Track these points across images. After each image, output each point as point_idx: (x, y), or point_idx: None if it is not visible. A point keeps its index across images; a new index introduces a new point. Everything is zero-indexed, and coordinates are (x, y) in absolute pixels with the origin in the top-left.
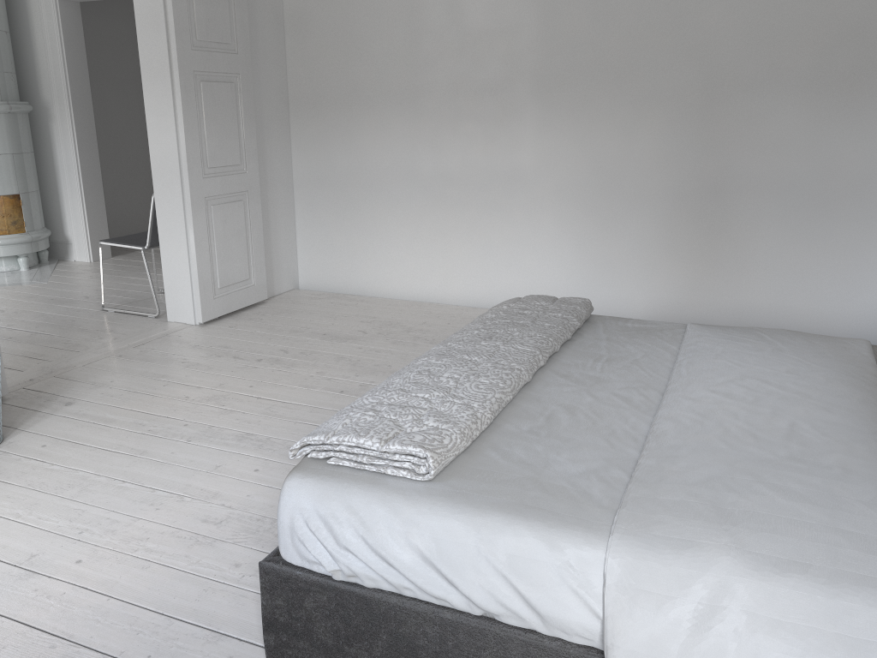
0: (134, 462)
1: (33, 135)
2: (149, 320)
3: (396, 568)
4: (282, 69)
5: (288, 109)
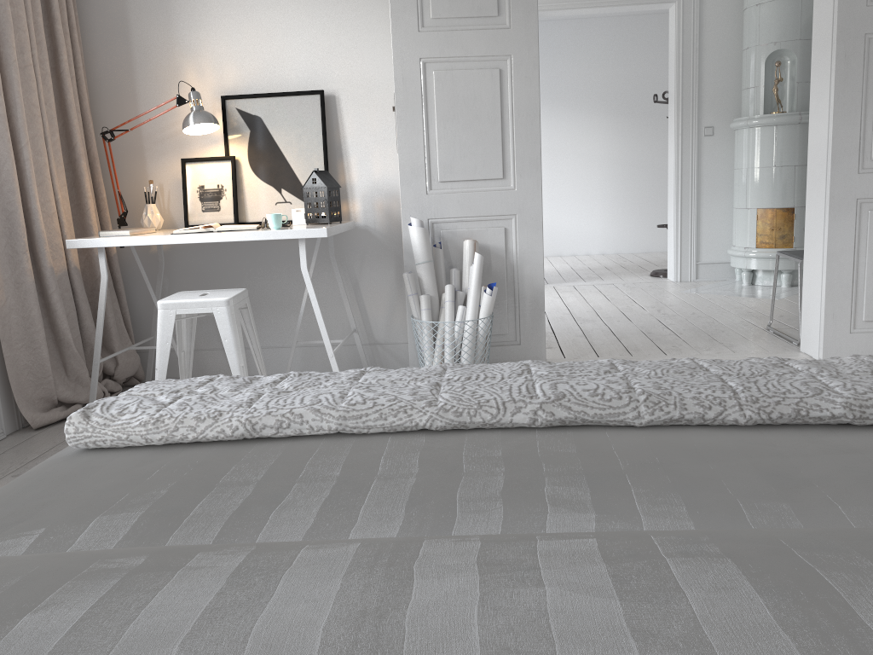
0: None
1: None
2: (786, 345)
3: None
4: None
5: None
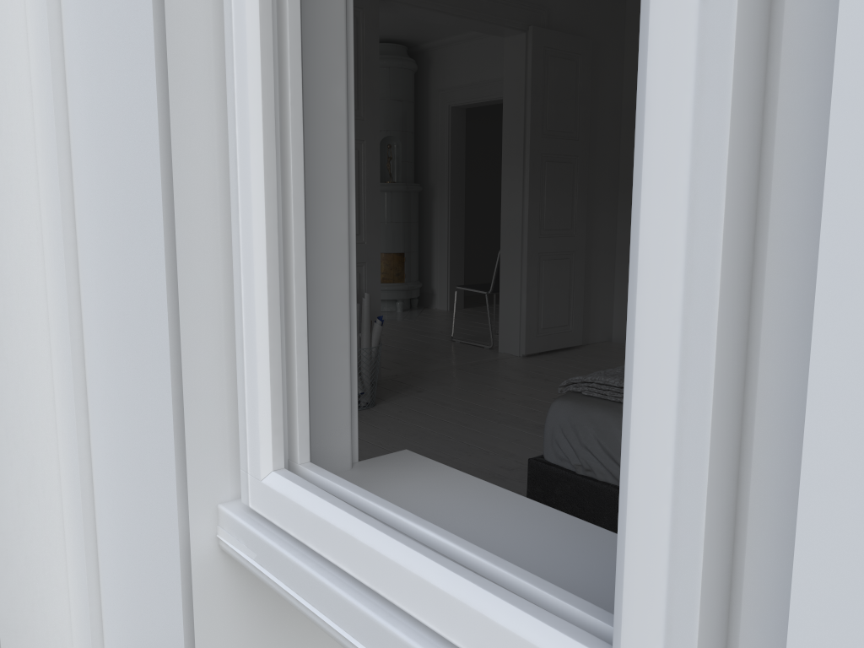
0: (458, 428)
1: (419, 210)
2: (484, 349)
3: (618, 462)
4: (615, 153)
5: (617, 186)
